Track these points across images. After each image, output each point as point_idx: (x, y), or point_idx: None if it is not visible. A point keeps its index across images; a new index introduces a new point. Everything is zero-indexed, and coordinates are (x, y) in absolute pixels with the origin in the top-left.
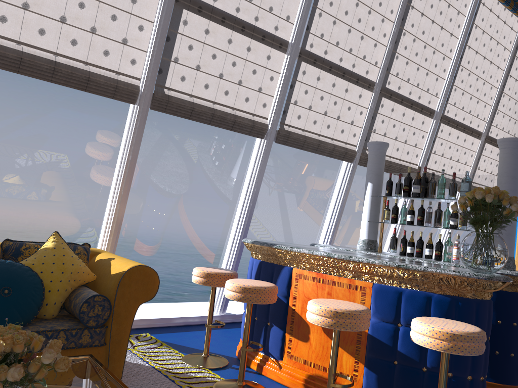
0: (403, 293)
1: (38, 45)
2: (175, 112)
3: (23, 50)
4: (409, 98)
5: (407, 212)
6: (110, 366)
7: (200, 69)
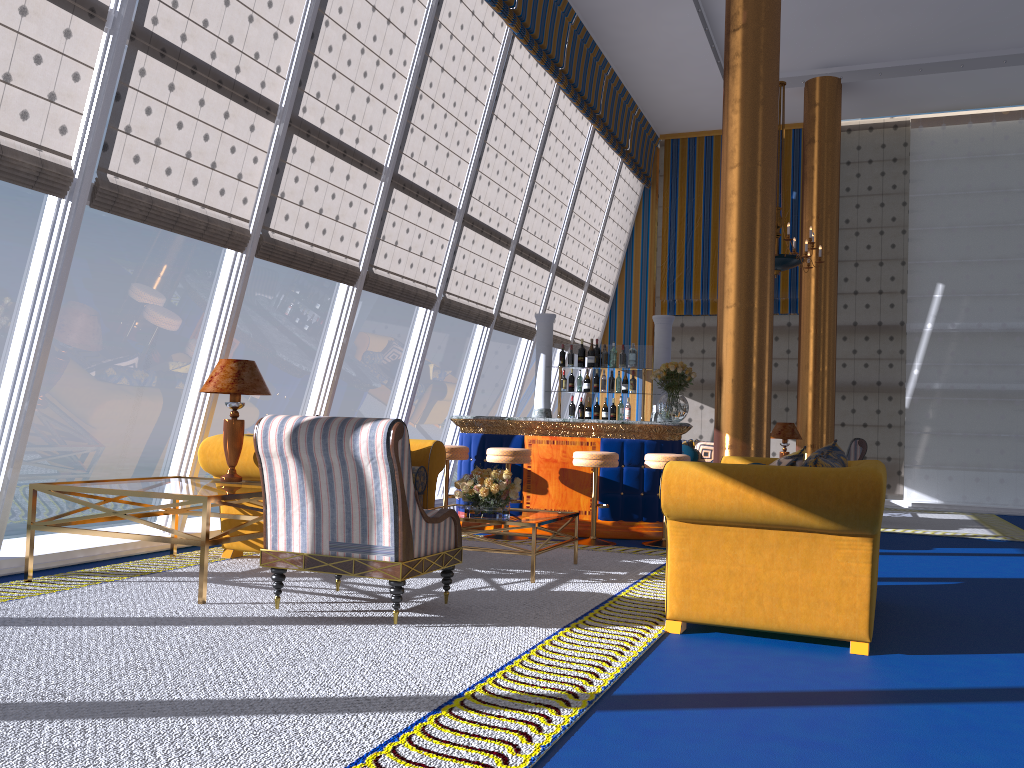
0: (624, 442)
1: (303, 238)
2: (378, 291)
3: (295, 245)
4: (534, 252)
5: (584, 381)
6: None
7: (397, 245)
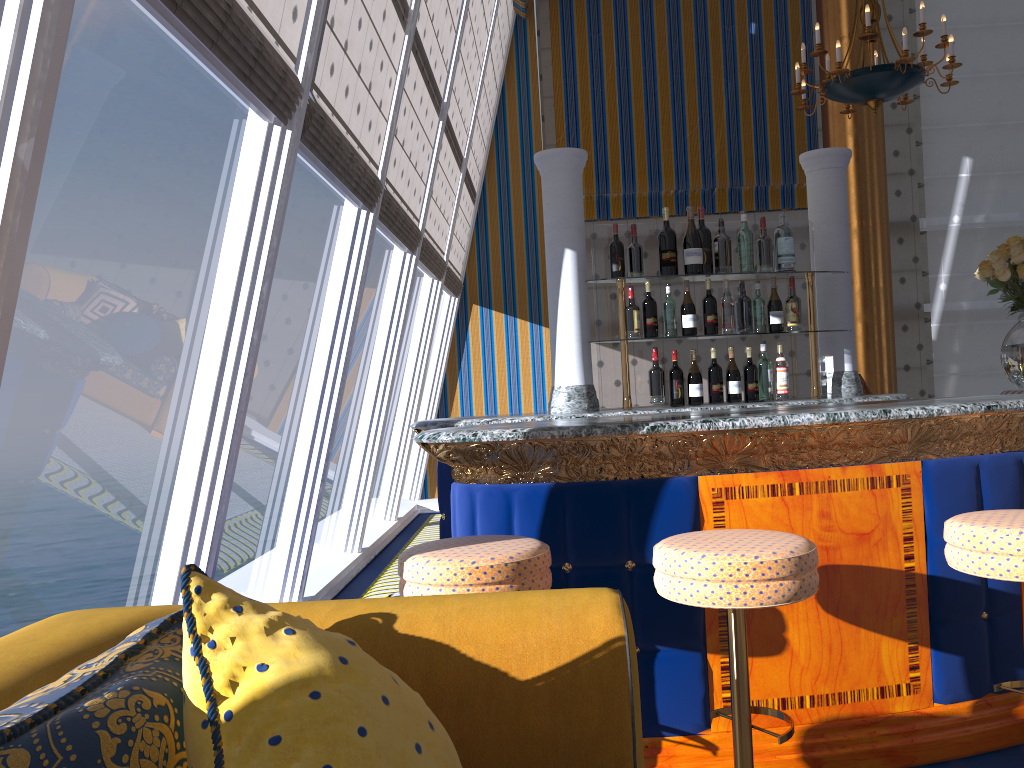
0: (981, 467)
1: None
2: None
3: None
4: (429, 63)
5: (685, 310)
6: None
7: None
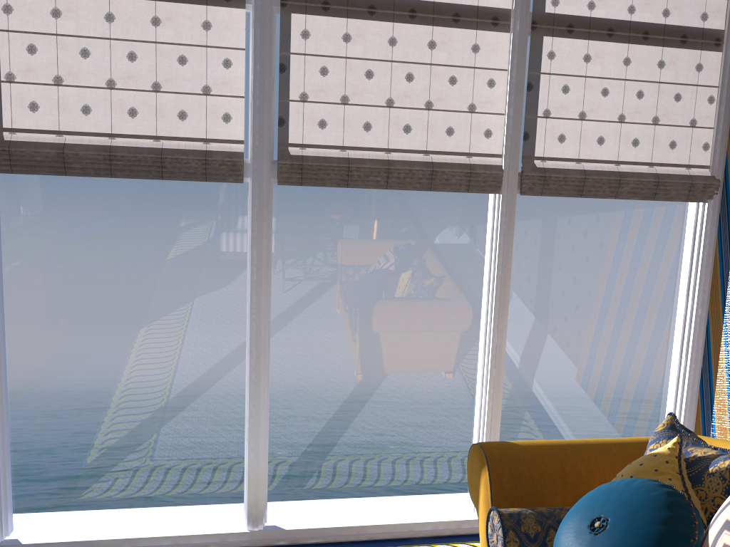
0: None
1: None
2: None
3: None
4: None
5: None
6: None
7: None
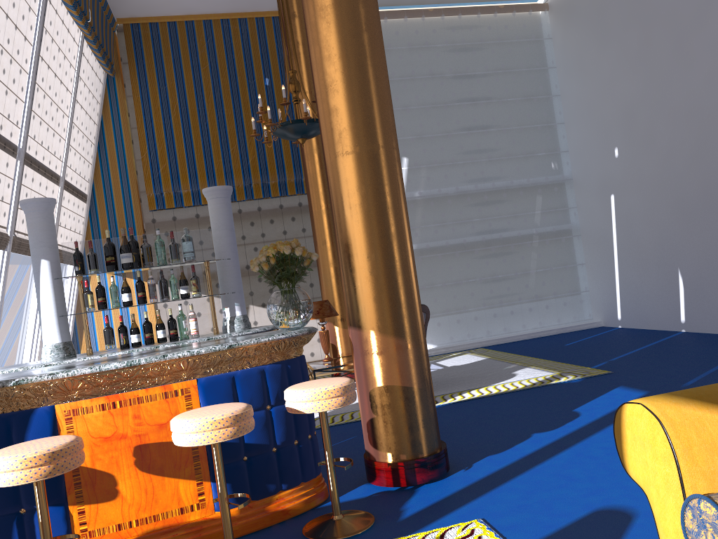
0: (236, 377)
1: None
2: None
3: None
4: None
5: (123, 291)
6: None
7: None
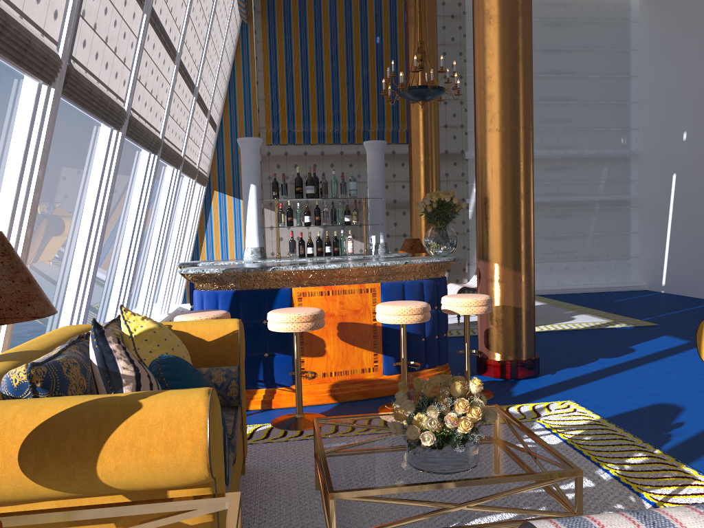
0: (405, 285)
1: None
2: (77, 97)
3: None
4: (187, 71)
5: (305, 214)
6: (245, 445)
7: (96, 30)
